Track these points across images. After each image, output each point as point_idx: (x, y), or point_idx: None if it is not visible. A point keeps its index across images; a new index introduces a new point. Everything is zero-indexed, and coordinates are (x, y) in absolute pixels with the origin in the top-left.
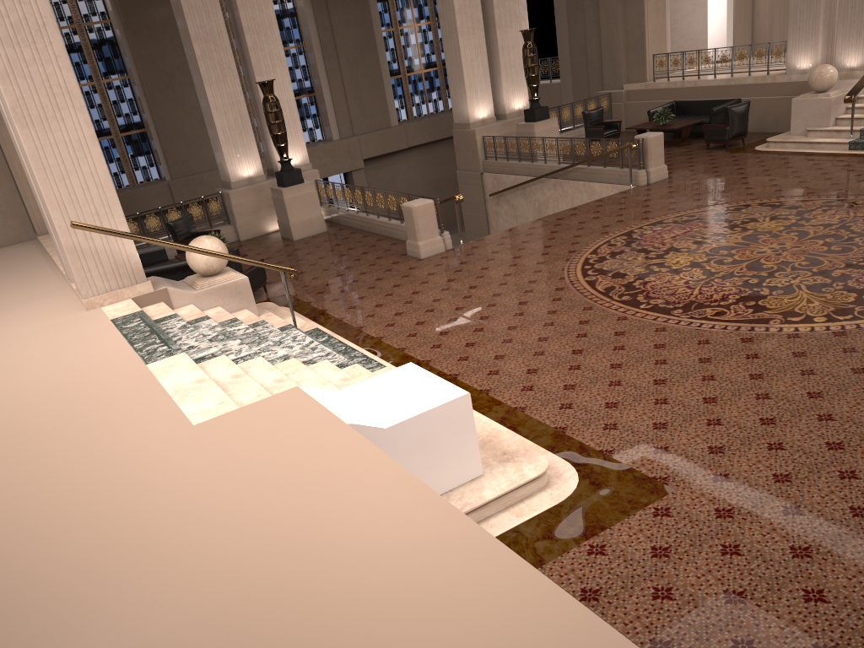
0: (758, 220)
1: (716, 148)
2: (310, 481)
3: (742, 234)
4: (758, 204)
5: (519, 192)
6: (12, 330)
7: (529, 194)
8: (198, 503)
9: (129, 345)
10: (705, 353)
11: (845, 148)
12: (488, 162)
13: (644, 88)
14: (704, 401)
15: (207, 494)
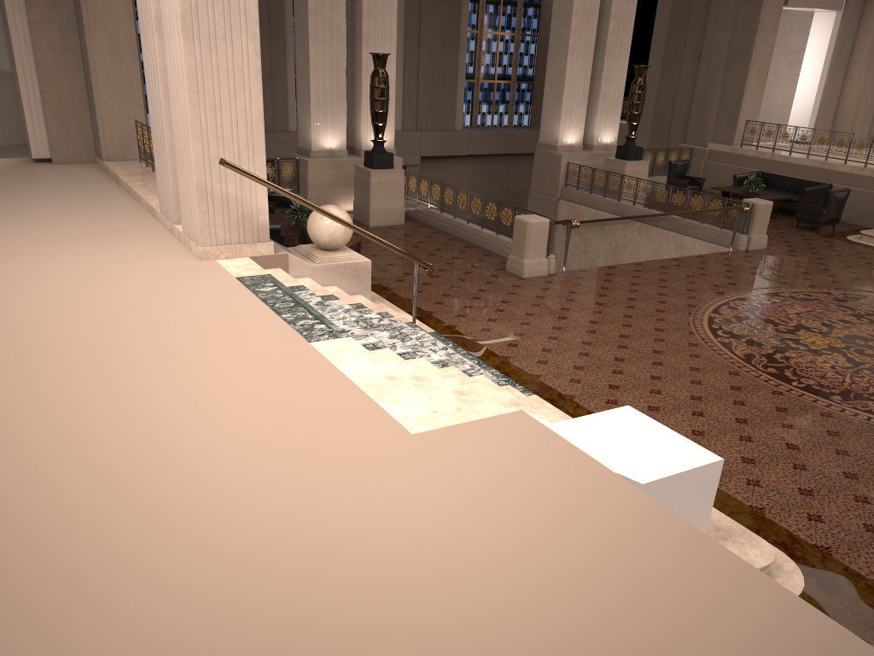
0: None
1: (805, 228)
2: (611, 542)
3: (872, 327)
4: None
5: (596, 228)
6: (113, 264)
7: (607, 232)
8: (475, 543)
9: (275, 314)
10: None
11: None
12: (568, 190)
13: (729, 151)
14: None
15: (479, 532)
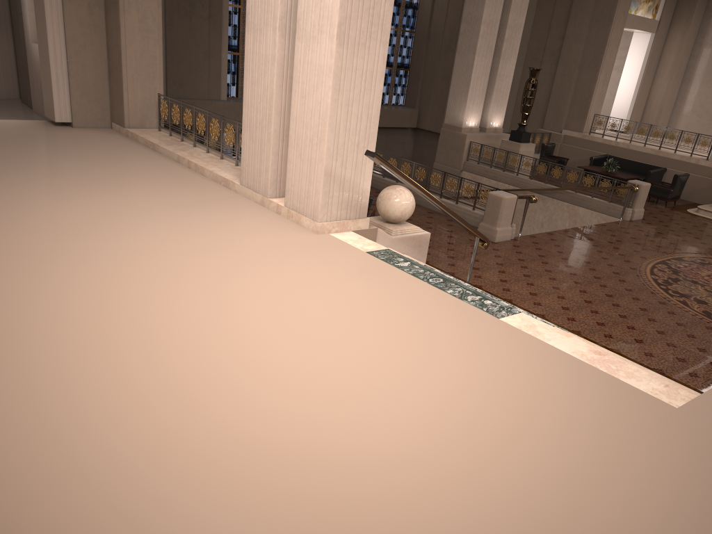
0: None
1: (654, 202)
2: None
3: None
4: None
5: None
6: (250, 237)
7: None
8: None
9: (439, 289)
10: None
11: None
12: (471, 164)
13: (581, 137)
14: None
15: None
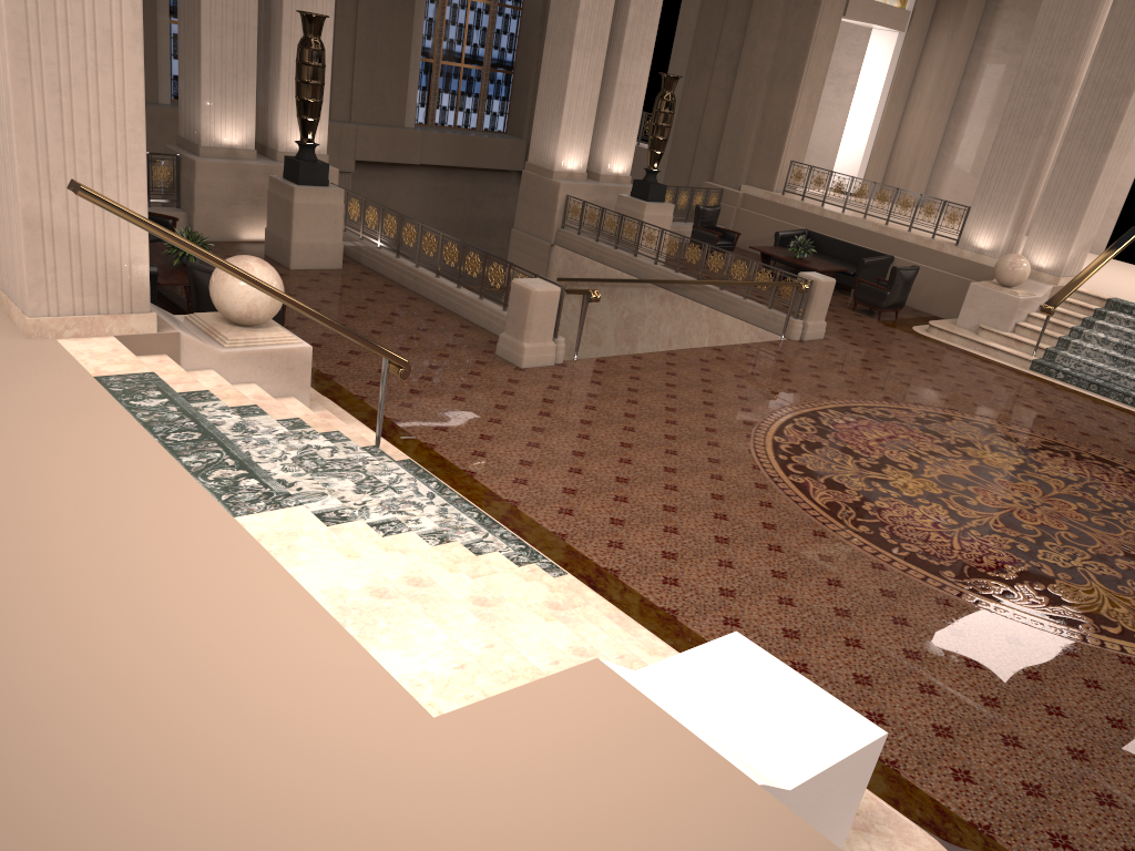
0: (977, 446)
1: (863, 311)
2: None
3: (967, 463)
4: (962, 419)
5: (603, 289)
6: None
7: (618, 297)
8: None
9: (169, 455)
10: (1027, 663)
11: (1026, 366)
12: (567, 233)
13: (769, 198)
14: (1072, 754)
15: None
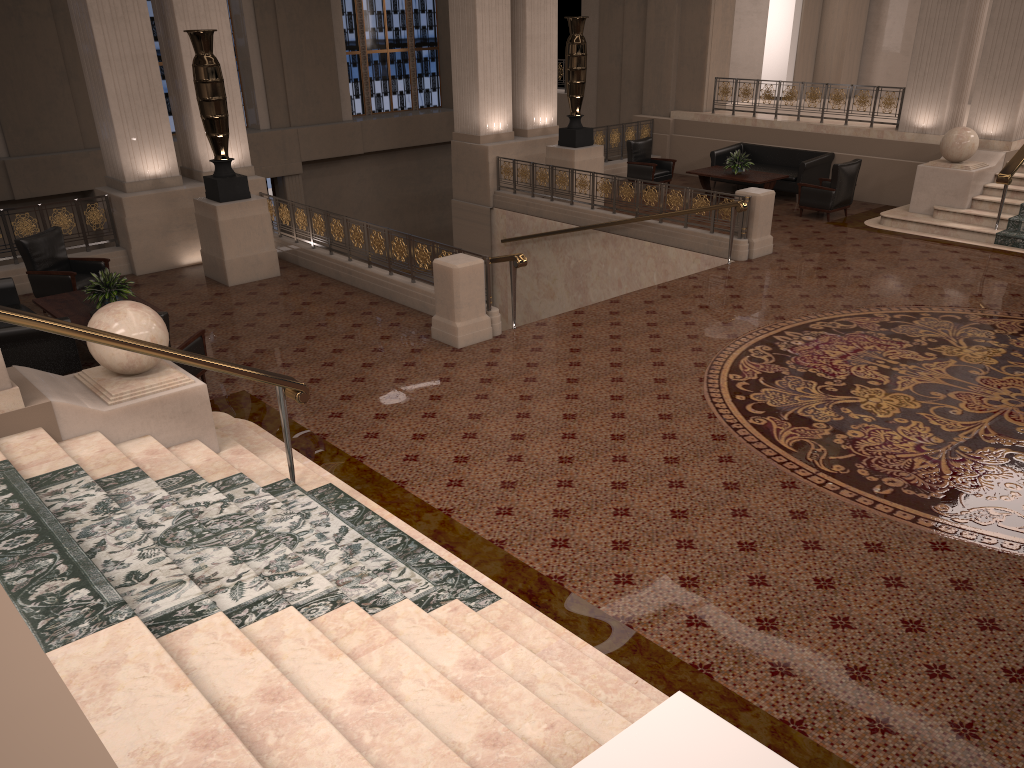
0: (951, 343)
1: (811, 215)
2: None
3: (943, 365)
4: (930, 315)
5: (547, 243)
6: None
7: (563, 247)
8: None
9: None
10: None
11: (990, 241)
12: (503, 194)
13: (699, 119)
14: None
15: None
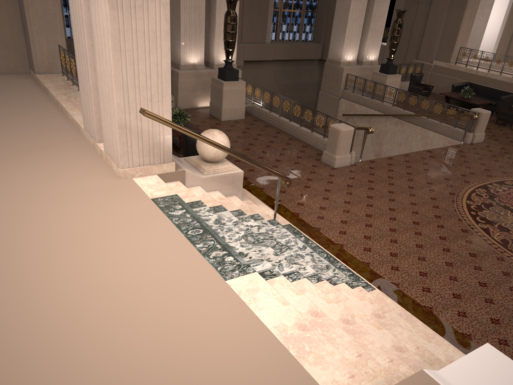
0: None
1: (501, 124)
2: None
3: None
4: None
5: (365, 119)
6: (53, 184)
7: (373, 123)
8: None
9: (190, 243)
10: None
11: None
12: (347, 92)
13: (447, 67)
14: None
15: None
